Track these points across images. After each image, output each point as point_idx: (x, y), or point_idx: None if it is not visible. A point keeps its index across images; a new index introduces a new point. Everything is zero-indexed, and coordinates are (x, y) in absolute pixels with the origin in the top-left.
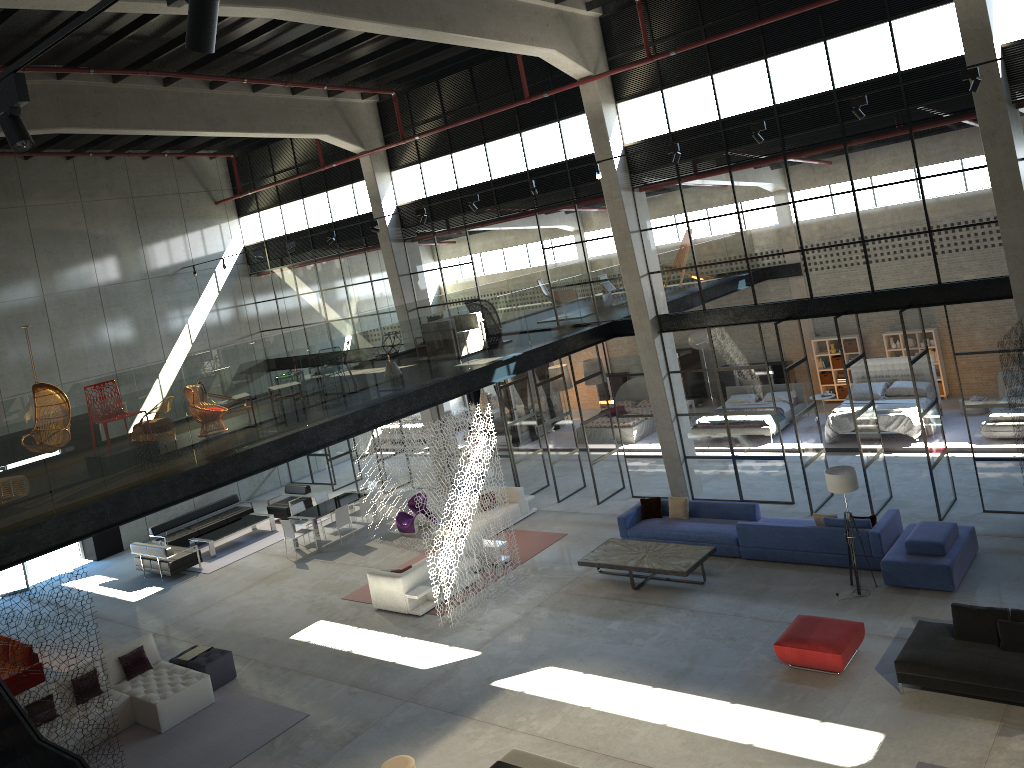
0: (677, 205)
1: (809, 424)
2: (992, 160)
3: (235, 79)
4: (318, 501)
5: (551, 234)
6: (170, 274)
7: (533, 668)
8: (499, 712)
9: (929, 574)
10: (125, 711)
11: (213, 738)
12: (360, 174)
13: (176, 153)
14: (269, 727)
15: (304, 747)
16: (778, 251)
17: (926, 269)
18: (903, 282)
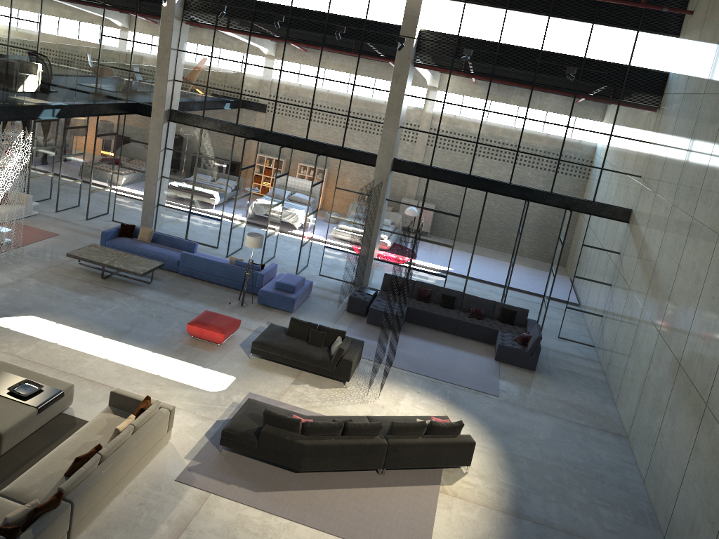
0: (209, 43)
1: (243, 204)
2: (393, 90)
3: None
4: None
5: (112, 27)
6: None
7: (19, 315)
8: None
9: (283, 301)
10: None
11: None
12: None
13: None
14: None
15: None
16: (262, 96)
17: (339, 136)
18: (324, 139)
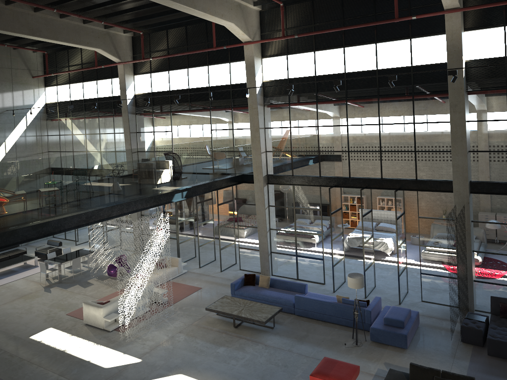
0: (286, 117)
1: (338, 243)
2: (453, 119)
3: (49, 8)
4: (64, 252)
5: (217, 122)
6: None
7: (170, 374)
8: None
9: (395, 338)
10: None
11: None
12: (117, 74)
13: (12, 45)
14: None
15: None
16: (336, 150)
17: (410, 171)
18: (398, 176)
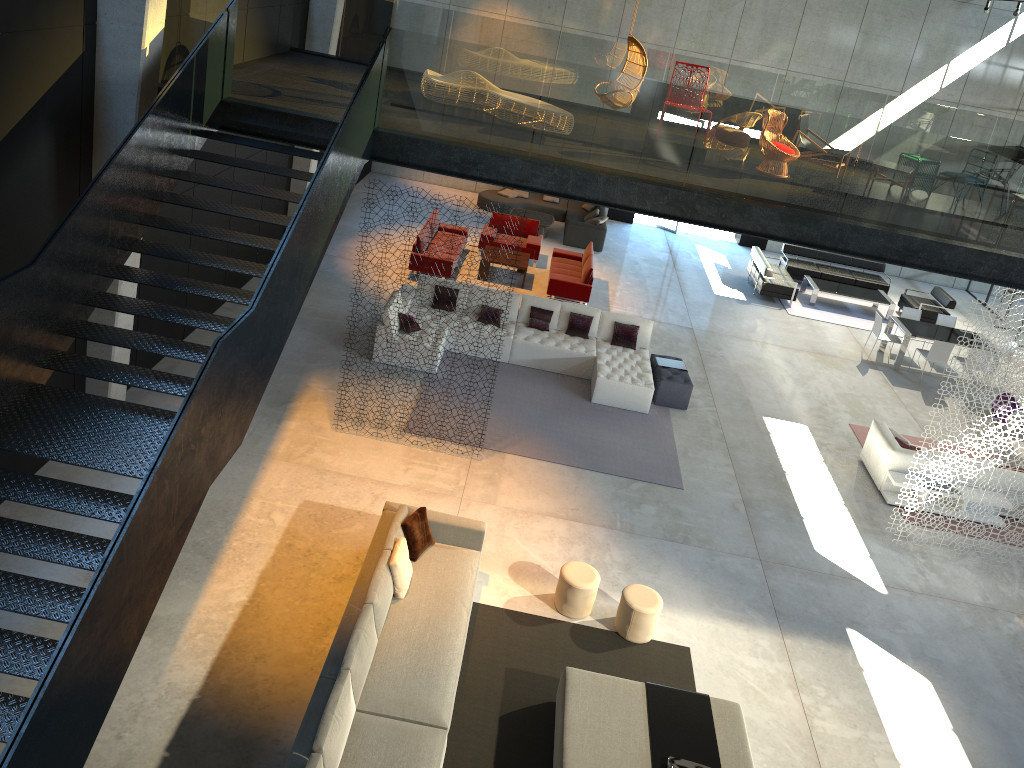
0: None
1: None
2: None
3: None
4: (939, 322)
5: None
6: (959, 0)
7: (909, 663)
8: (812, 660)
9: None
10: (586, 365)
11: (608, 438)
12: None
13: None
14: (646, 469)
15: (642, 509)
16: None
17: None
18: None
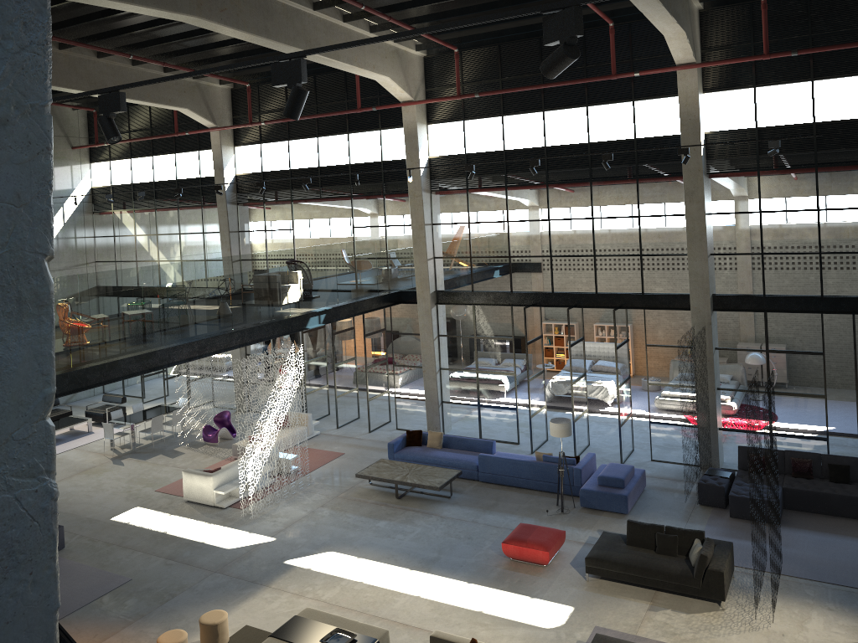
0: (463, 209)
1: (538, 385)
2: (689, 211)
3: (123, 54)
4: (135, 410)
5: (361, 216)
6: None
7: (318, 552)
8: (291, 583)
9: (612, 500)
10: None
11: None
12: (207, 144)
13: None
14: (97, 587)
15: (129, 603)
16: (533, 254)
17: (635, 282)
18: (618, 289)
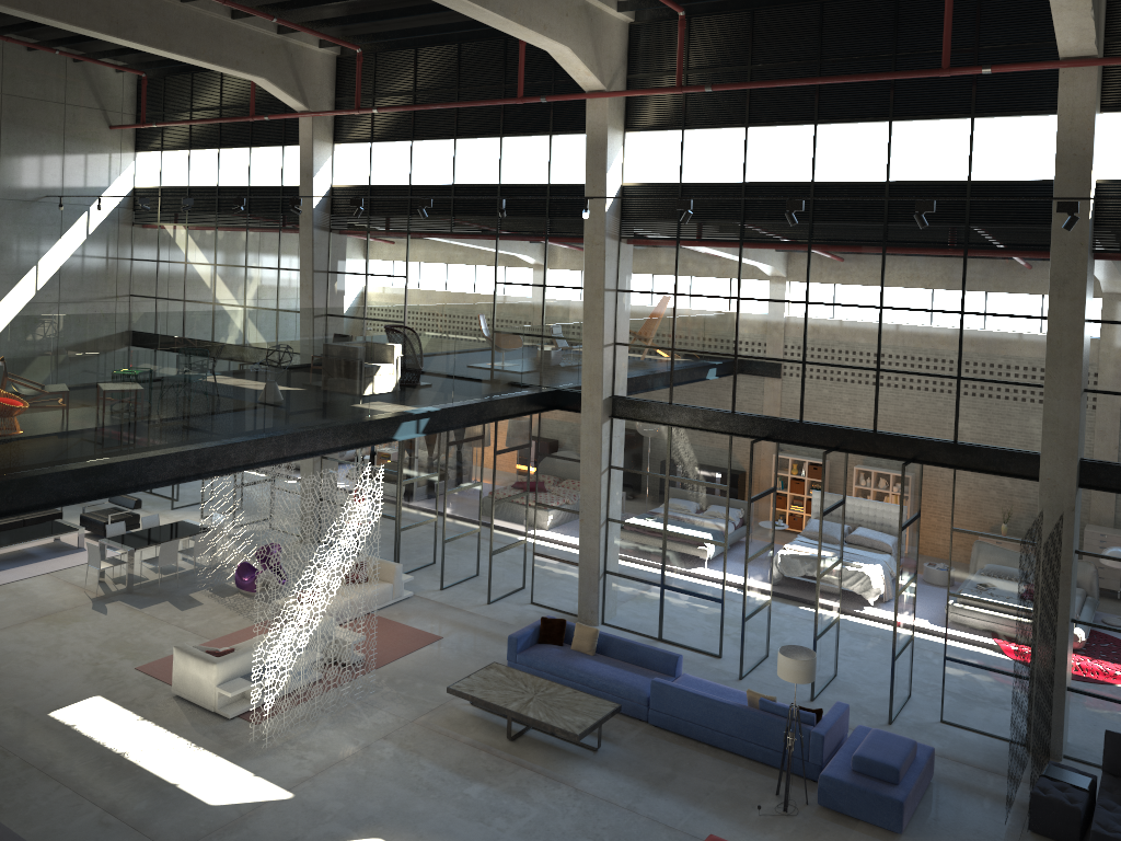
0: (668, 271)
1: (761, 568)
2: (1055, 314)
3: None
4: (145, 525)
5: (509, 267)
6: (29, 200)
7: (355, 836)
8: None
9: (875, 806)
10: None
11: None
12: (296, 137)
13: (71, 53)
14: None
15: None
16: (775, 356)
17: (944, 421)
18: (913, 429)
